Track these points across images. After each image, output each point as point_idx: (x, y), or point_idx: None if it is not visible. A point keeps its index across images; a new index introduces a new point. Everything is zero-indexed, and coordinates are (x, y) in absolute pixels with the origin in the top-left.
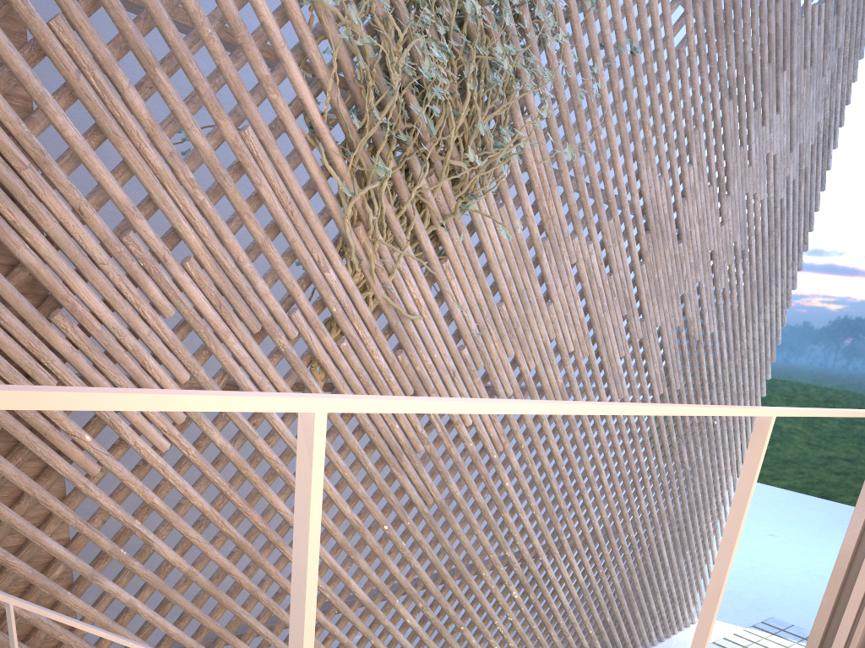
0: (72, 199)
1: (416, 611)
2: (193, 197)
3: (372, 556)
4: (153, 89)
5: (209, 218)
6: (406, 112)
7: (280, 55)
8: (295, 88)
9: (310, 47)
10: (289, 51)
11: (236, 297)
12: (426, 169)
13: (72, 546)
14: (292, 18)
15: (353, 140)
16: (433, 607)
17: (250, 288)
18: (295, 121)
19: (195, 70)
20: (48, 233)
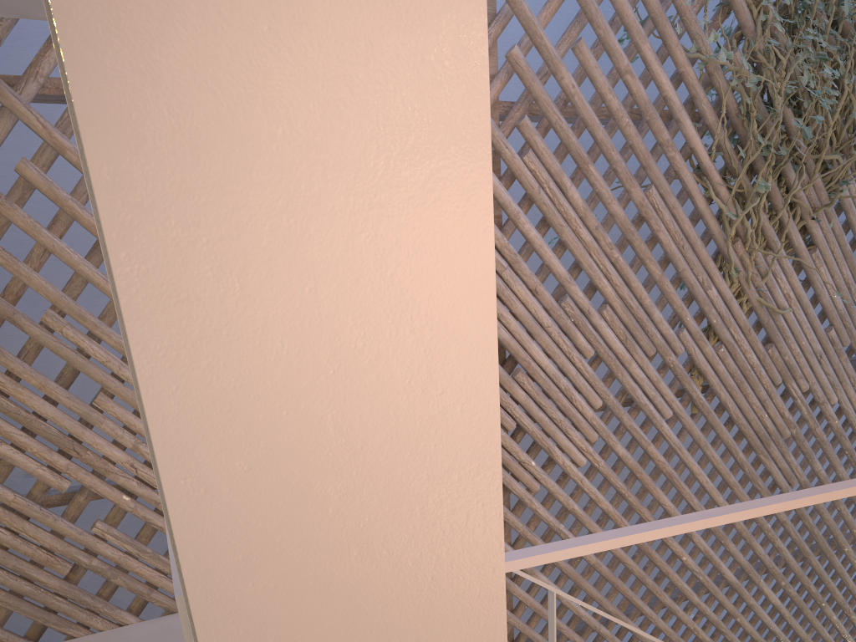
0: (531, 283)
1: (775, 589)
2: (610, 256)
3: (736, 539)
4: (581, 179)
5: (620, 270)
6: (783, 126)
7: (677, 117)
8: (687, 140)
9: (701, 101)
10: (685, 111)
11: (638, 329)
12: (802, 172)
13: (514, 548)
14: (687, 83)
15: (735, 168)
16: (792, 585)
17: (648, 319)
18: (687, 169)
19: (615, 155)
20: (515, 313)
